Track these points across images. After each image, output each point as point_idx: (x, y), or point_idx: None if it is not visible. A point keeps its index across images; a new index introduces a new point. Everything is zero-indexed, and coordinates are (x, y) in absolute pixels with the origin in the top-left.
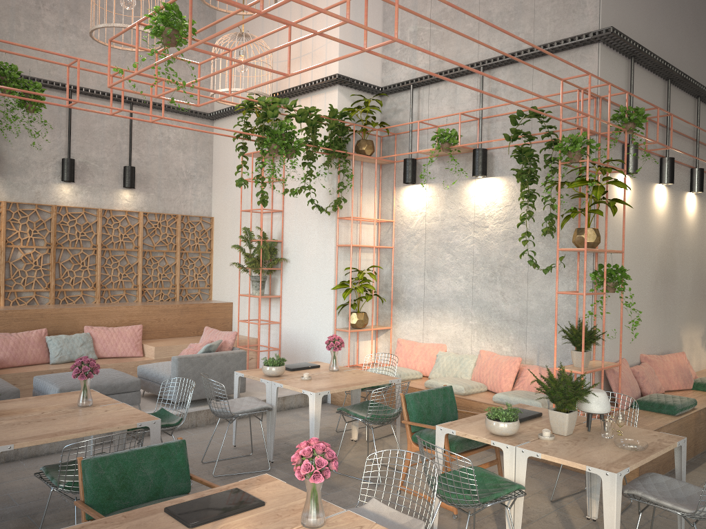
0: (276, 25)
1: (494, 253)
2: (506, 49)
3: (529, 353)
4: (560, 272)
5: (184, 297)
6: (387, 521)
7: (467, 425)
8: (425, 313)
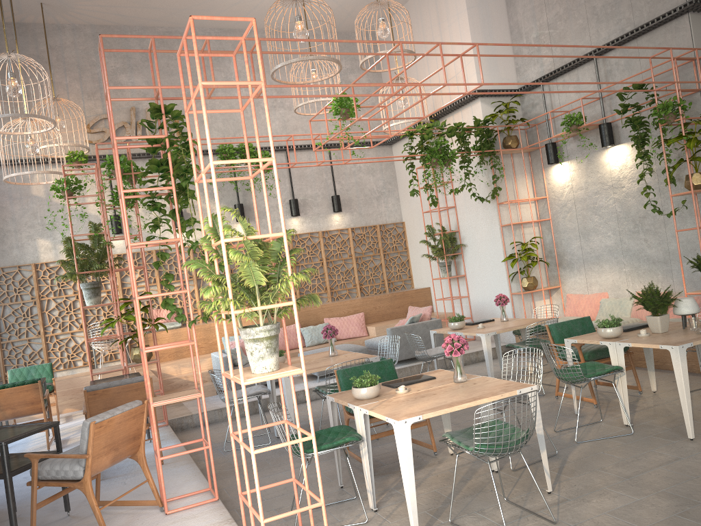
0: (425, 60)
1: (633, 208)
2: (613, 35)
3: (676, 287)
4: (690, 213)
5: (392, 288)
6: None
7: (587, 336)
8: (585, 269)
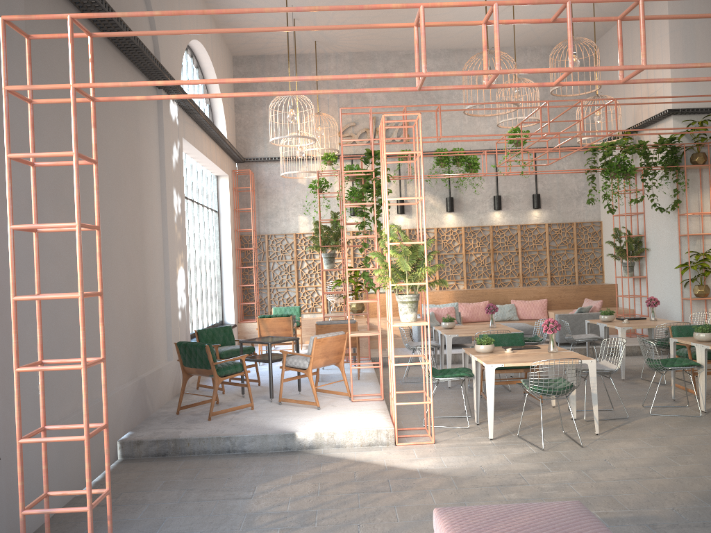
0: None
1: None
2: None
3: None
4: None
5: (582, 281)
6: (607, 368)
7: (690, 338)
8: None
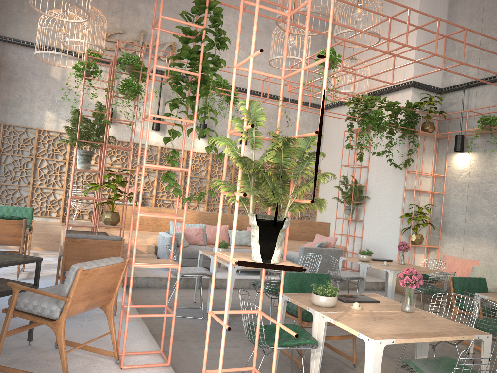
0: (371, 51)
1: None
2: None
3: None
4: None
5: (300, 217)
6: None
7: (496, 295)
8: (465, 238)
